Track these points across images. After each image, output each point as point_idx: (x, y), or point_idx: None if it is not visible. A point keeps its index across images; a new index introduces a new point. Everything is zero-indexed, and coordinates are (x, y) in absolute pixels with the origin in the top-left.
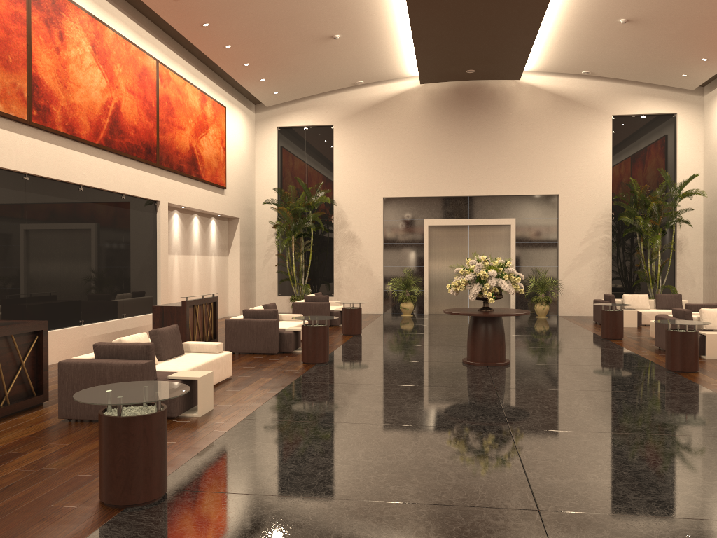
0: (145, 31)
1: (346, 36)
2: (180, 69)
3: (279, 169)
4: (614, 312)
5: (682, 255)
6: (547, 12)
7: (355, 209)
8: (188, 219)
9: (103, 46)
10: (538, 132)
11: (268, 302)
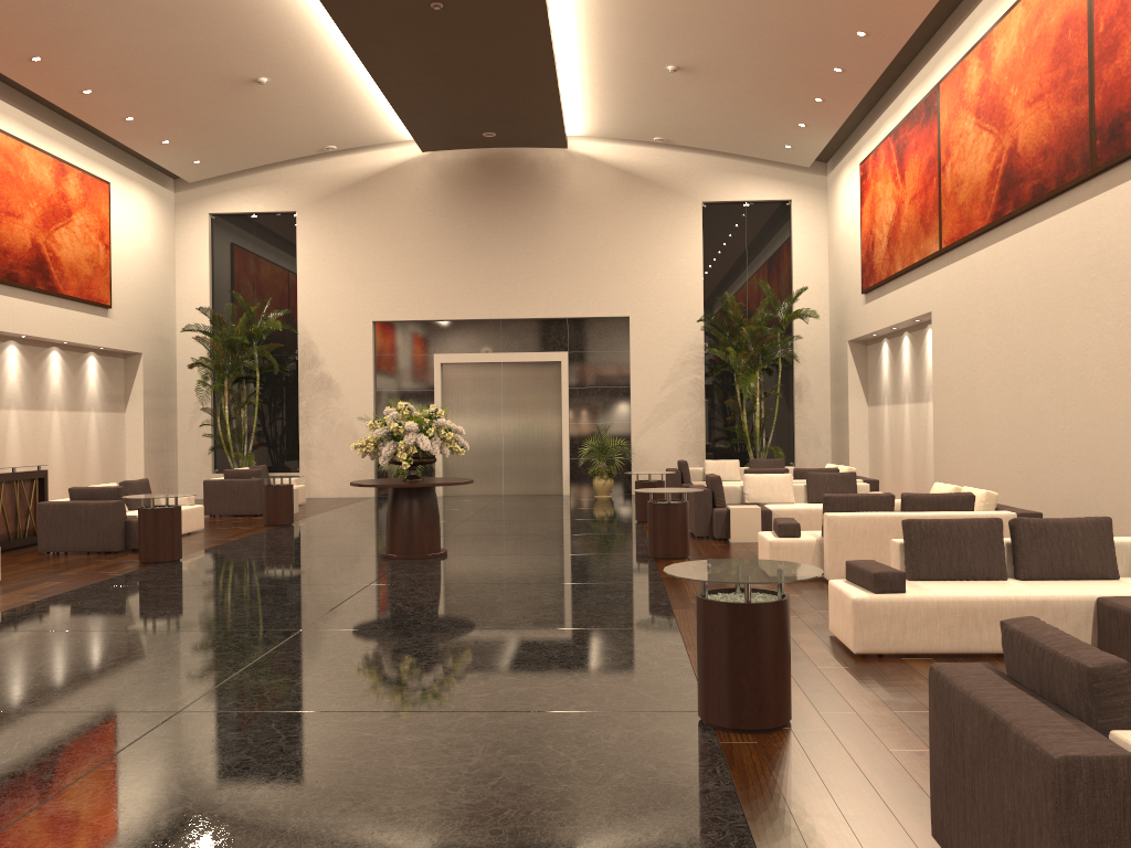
0: None
1: (279, 79)
2: (12, 124)
3: (213, 279)
4: (650, 483)
5: (802, 403)
6: (565, 54)
7: (331, 339)
8: (38, 355)
9: None
10: (598, 224)
11: (198, 484)
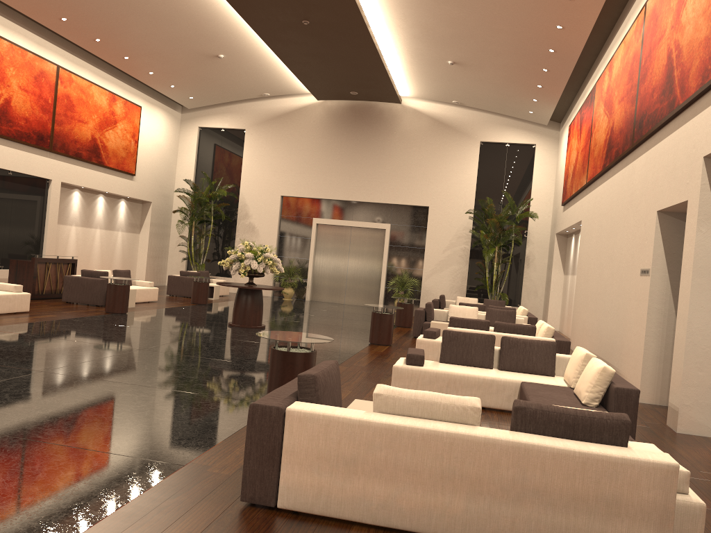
0: (48, 42)
1: (230, 56)
2: (87, 73)
3: (197, 164)
4: (404, 304)
5: (528, 269)
6: (388, 51)
7: (256, 203)
8: (91, 198)
9: None
10: (416, 150)
11: None
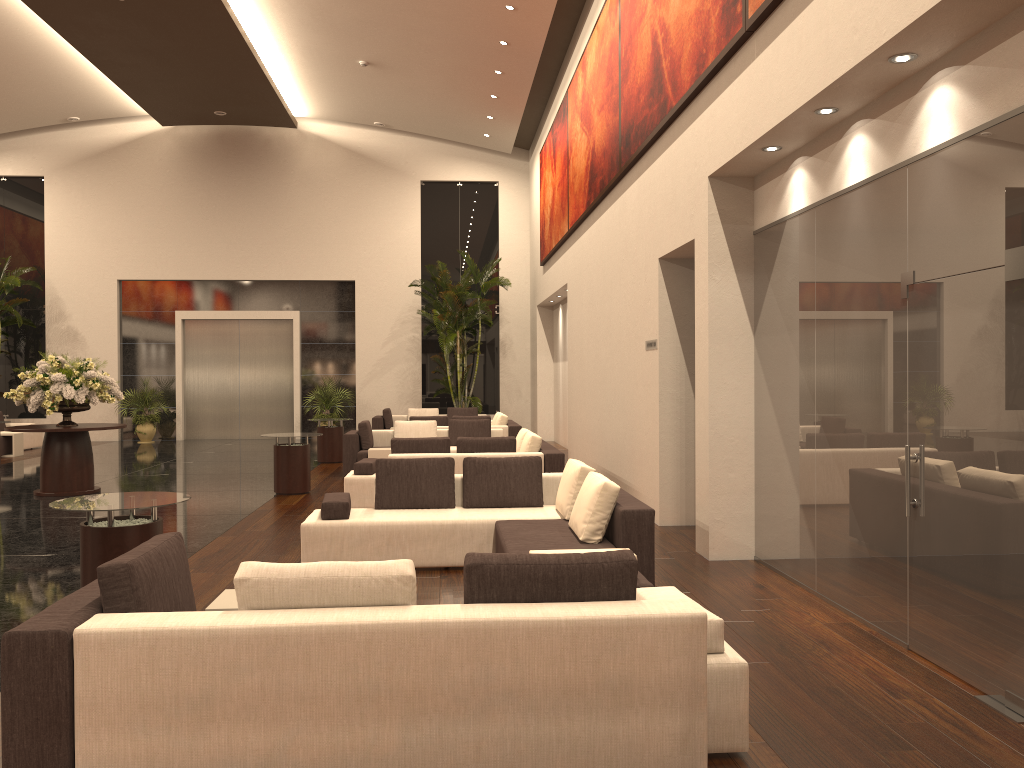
0: None
1: None
2: None
3: None
4: (328, 428)
5: (506, 359)
6: (266, 45)
7: (77, 295)
8: None
9: None
10: (327, 198)
11: None
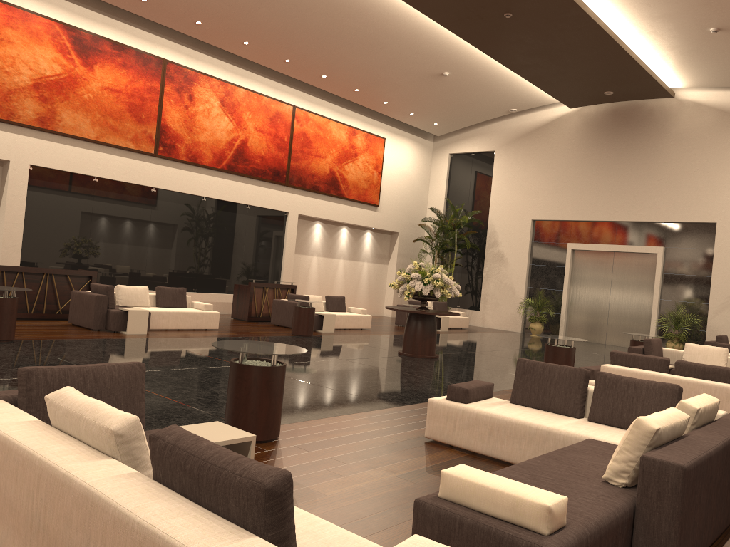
0: (284, 85)
1: (455, 72)
2: (325, 110)
3: (448, 192)
4: (638, 342)
5: None
6: (627, 31)
7: (505, 229)
8: (333, 229)
9: (233, 100)
10: (697, 153)
11: None
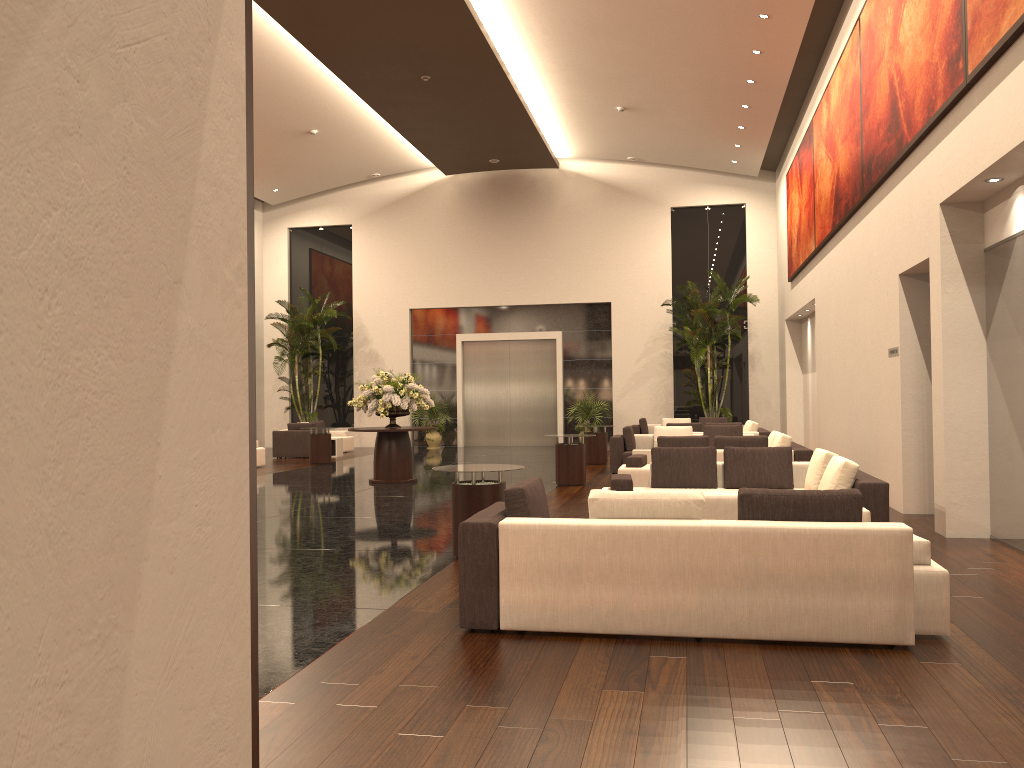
0: None
1: (326, 130)
2: None
3: (291, 278)
4: (593, 433)
5: (755, 372)
6: (536, 102)
7: (377, 323)
8: None
9: None
10: (585, 228)
11: None
